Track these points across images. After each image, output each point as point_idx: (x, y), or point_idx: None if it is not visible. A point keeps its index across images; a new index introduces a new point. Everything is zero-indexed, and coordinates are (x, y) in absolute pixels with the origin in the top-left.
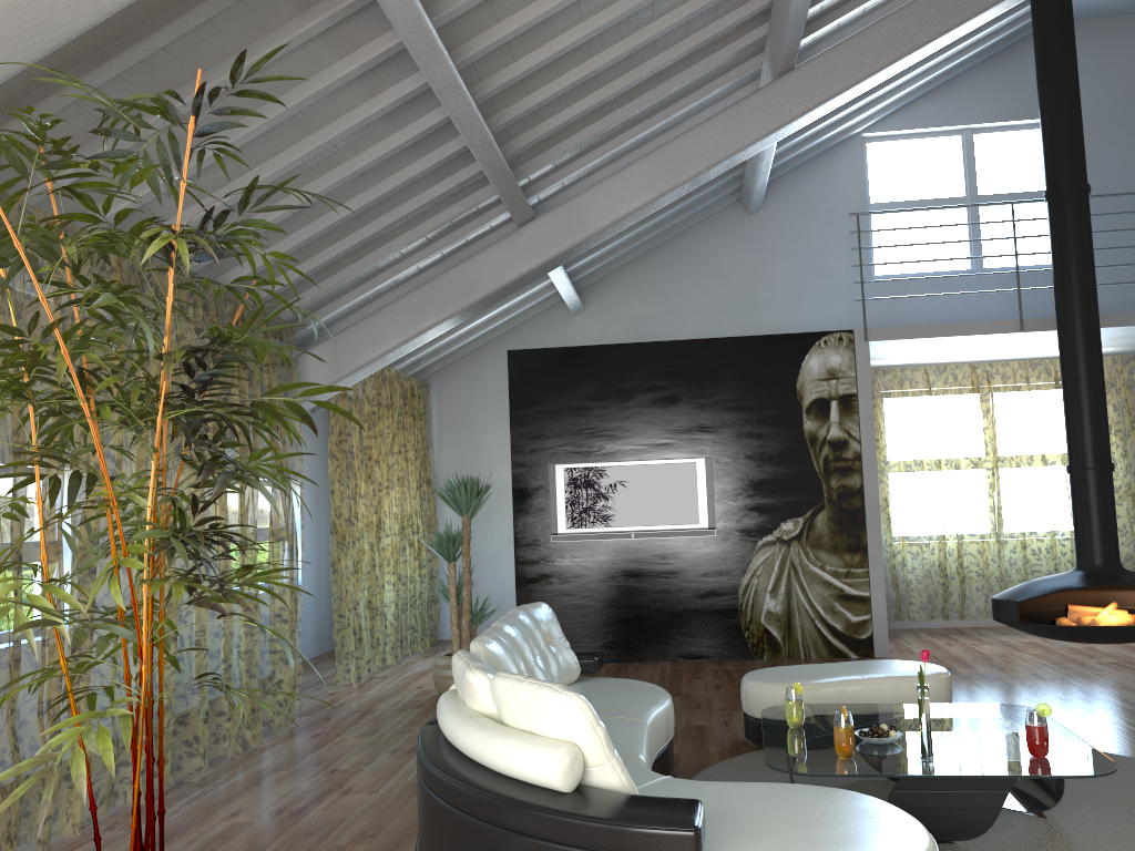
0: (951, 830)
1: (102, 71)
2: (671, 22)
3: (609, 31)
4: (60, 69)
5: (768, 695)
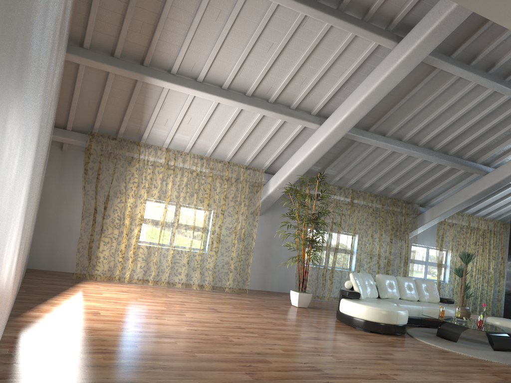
0: (451, 337)
1: (334, 162)
2: (497, 120)
3: (474, 127)
4: (328, 162)
5: (487, 320)
